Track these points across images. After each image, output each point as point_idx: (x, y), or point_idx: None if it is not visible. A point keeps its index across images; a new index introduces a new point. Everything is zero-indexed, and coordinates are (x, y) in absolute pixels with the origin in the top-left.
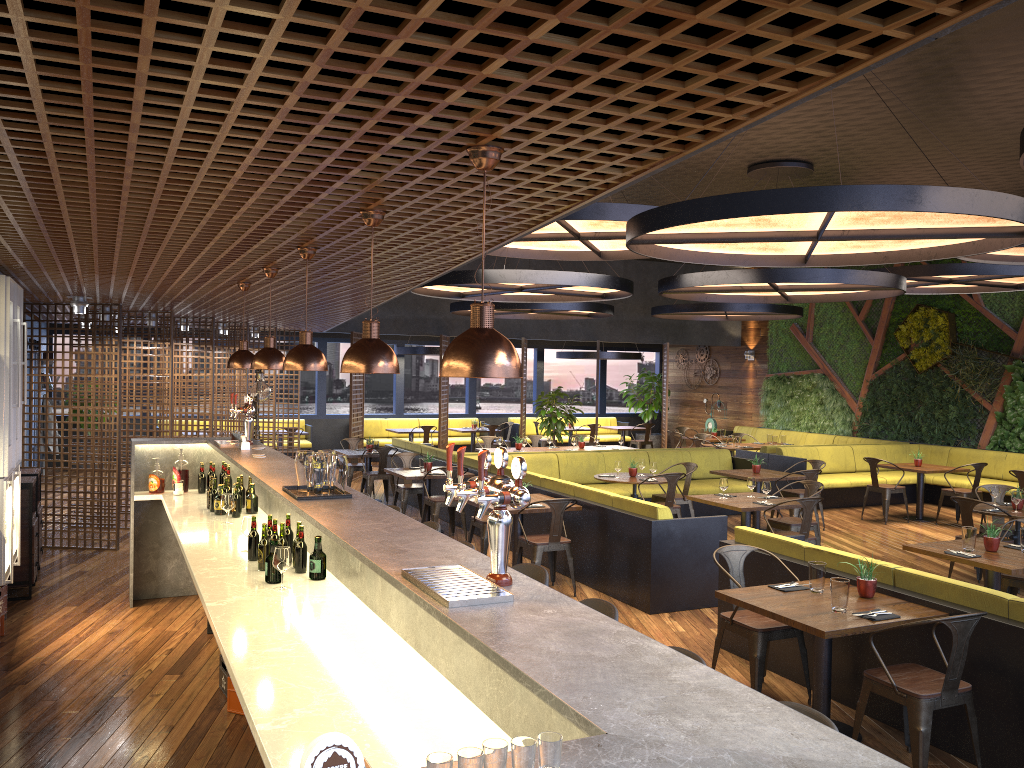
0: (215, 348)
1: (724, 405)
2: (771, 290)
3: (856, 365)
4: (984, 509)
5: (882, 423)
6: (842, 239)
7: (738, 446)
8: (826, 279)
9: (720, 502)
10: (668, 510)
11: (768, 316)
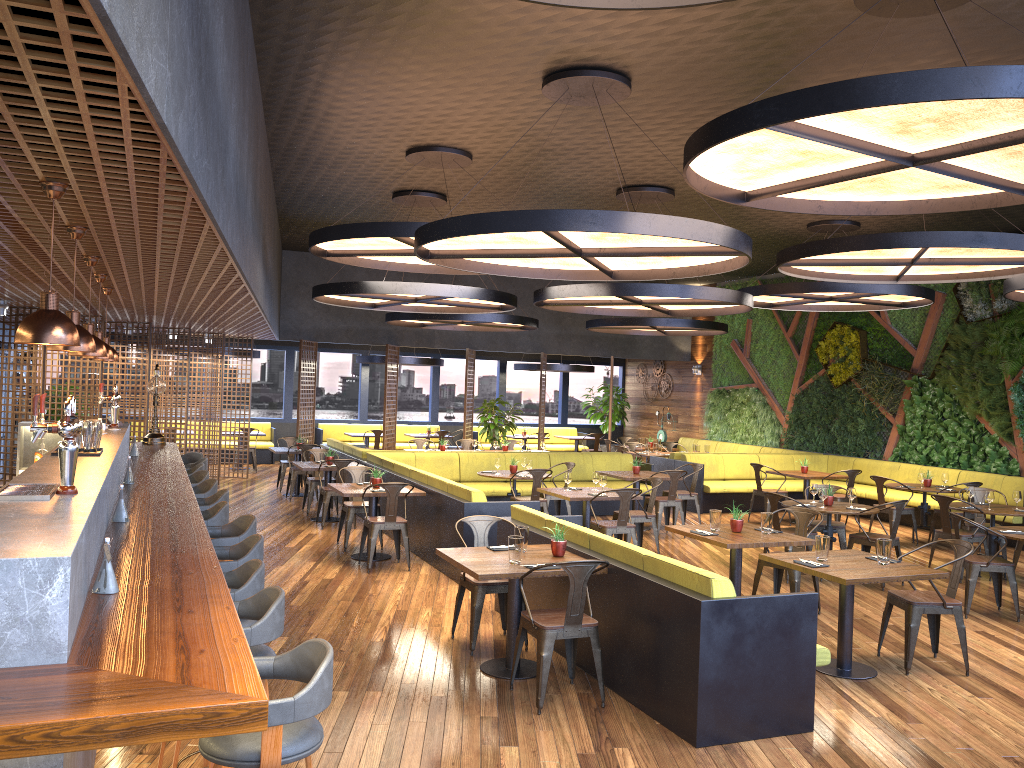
0: (169, 352)
1: (676, 418)
2: (636, 304)
3: (785, 380)
4: (797, 504)
5: (805, 435)
6: (599, 256)
7: (659, 454)
8: (661, 293)
9: (558, 493)
10: (482, 494)
11: (702, 332)
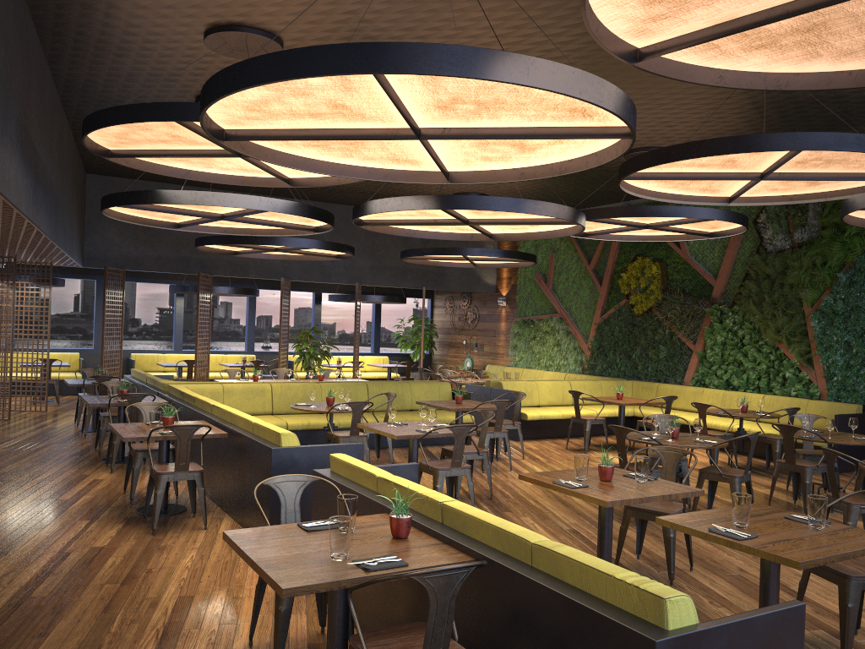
0: None
1: (482, 346)
2: (462, 223)
3: (587, 310)
4: (642, 438)
5: (607, 362)
6: (443, 138)
7: (473, 381)
8: (495, 207)
9: (383, 430)
10: (294, 437)
11: (510, 264)
